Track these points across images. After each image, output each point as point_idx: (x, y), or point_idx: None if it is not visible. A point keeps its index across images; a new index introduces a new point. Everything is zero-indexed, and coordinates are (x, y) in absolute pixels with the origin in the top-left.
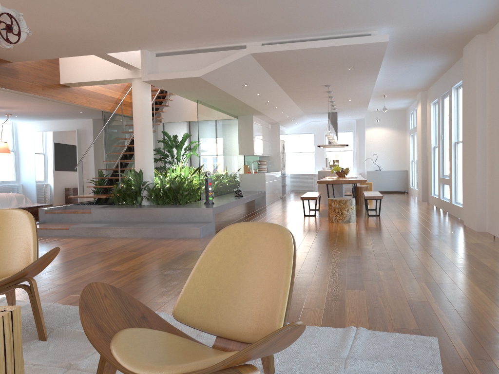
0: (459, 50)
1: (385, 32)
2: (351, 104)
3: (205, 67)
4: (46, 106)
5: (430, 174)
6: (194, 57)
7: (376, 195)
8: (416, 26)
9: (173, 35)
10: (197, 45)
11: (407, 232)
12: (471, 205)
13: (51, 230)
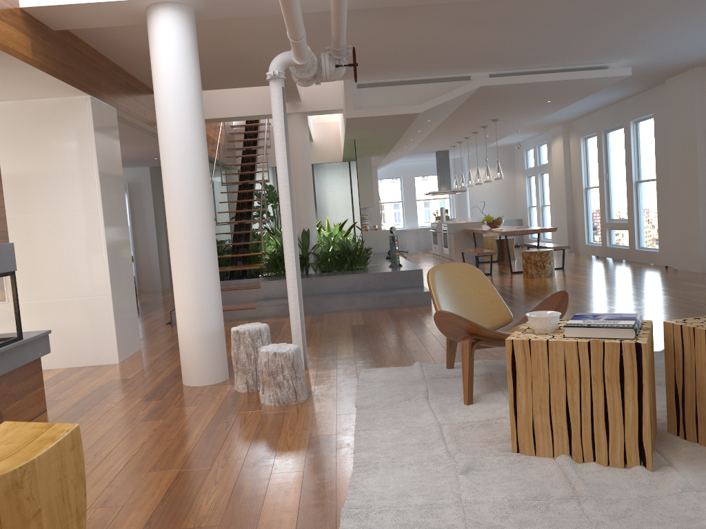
0: (659, 82)
1: (619, 64)
2: (479, 141)
3: (428, 102)
4: (129, 151)
5: (581, 220)
6: (407, 89)
7: (559, 245)
8: (655, 59)
9: (409, 65)
10: (416, 75)
11: (638, 279)
12: (689, 247)
13: (230, 311)
